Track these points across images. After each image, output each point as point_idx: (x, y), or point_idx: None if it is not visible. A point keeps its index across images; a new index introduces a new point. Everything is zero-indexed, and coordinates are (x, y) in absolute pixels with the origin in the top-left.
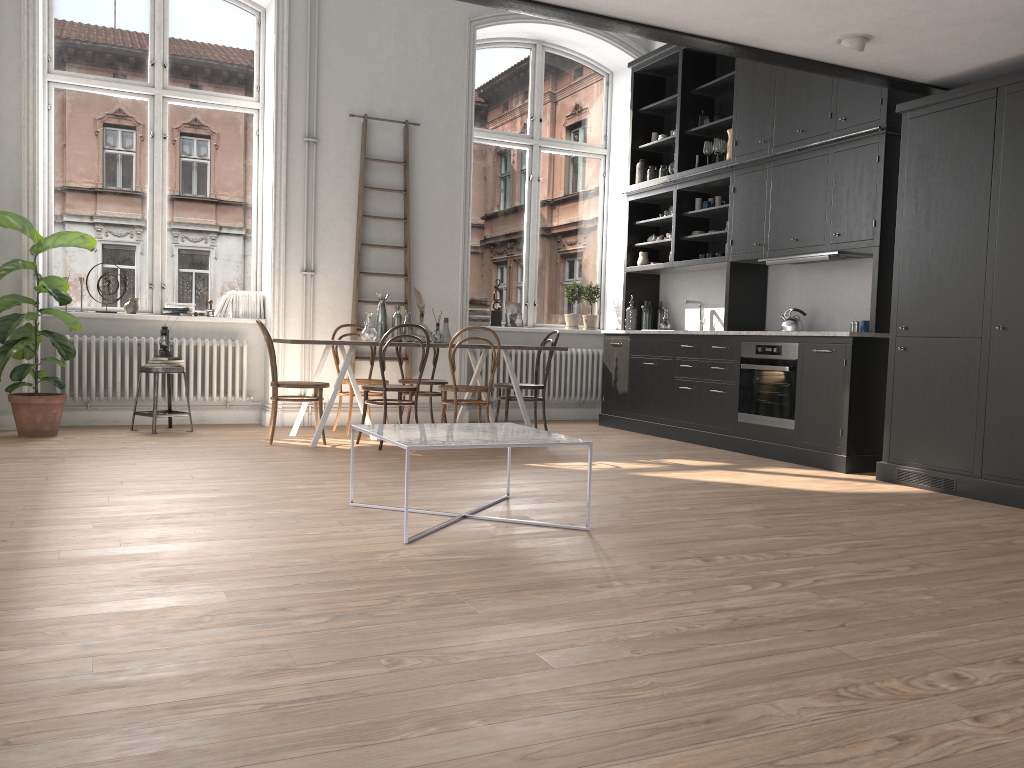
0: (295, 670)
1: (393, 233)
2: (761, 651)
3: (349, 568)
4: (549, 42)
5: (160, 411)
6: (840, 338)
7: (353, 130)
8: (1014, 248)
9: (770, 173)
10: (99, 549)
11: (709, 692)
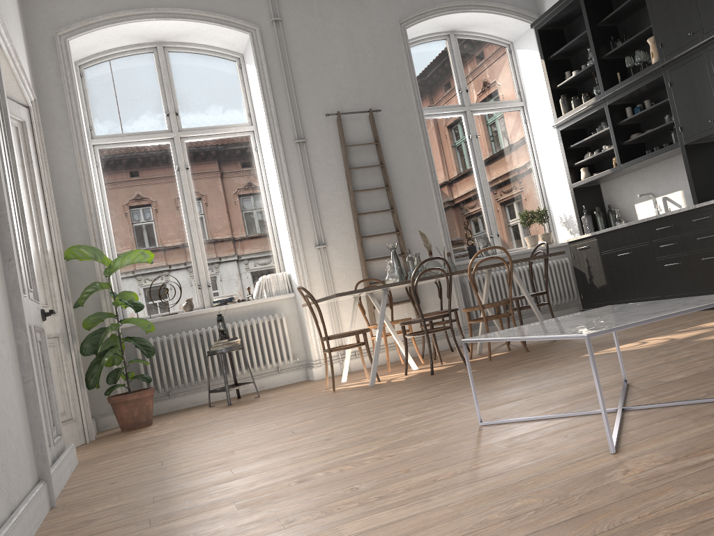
0: None
1: (379, 200)
2: None
3: (602, 502)
4: (459, 30)
5: (228, 386)
6: None
7: (330, 126)
8: None
9: (708, 56)
10: None
11: None
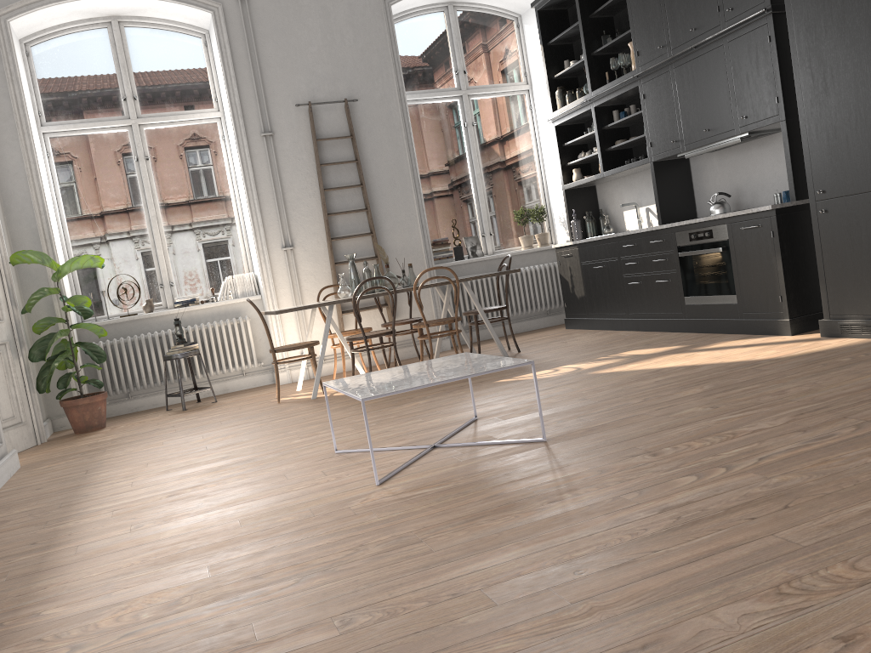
0: (253, 646)
1: (353, 199)
2: (703, 551)
3: (323, 521)
4: (459, 1)
5: (188, 390)
6: (764, 212)
7: (301, 117)
8: None
9: (673, 74)
10: (111, 538)
11: (648, 610)
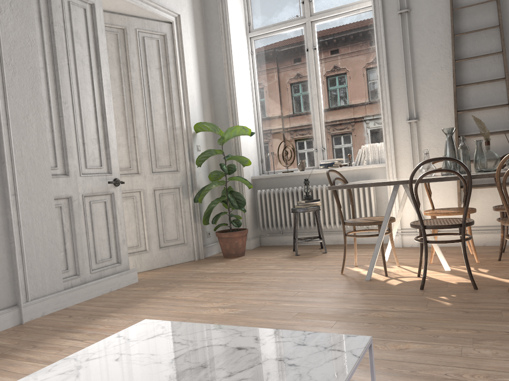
0: None
1: (491, 68)
2: None
3: None
4: None
5: (313, 237)
6: None
7: None
8: None
9: None
10: None
11: None
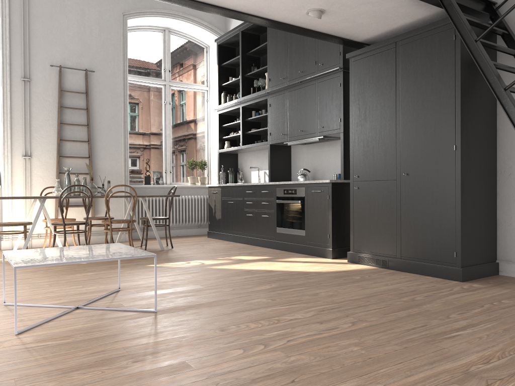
0: None
1: (81, 133)
2: None
3: None
4: (172, 29)
5: None
6: (325, 183)
7: (53, 74)
8: (409, 129)
9: (287, 95)
10: None
11: None
